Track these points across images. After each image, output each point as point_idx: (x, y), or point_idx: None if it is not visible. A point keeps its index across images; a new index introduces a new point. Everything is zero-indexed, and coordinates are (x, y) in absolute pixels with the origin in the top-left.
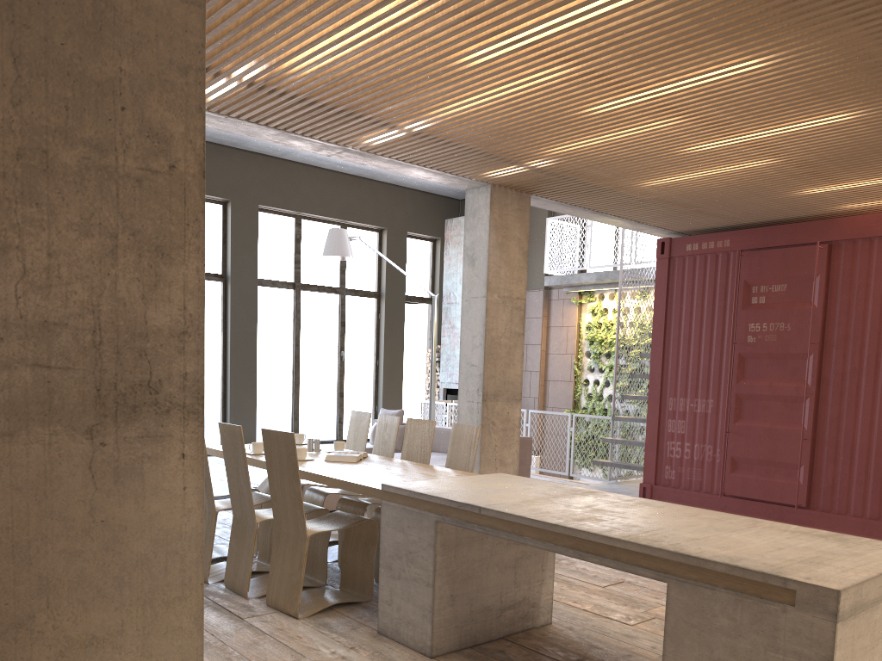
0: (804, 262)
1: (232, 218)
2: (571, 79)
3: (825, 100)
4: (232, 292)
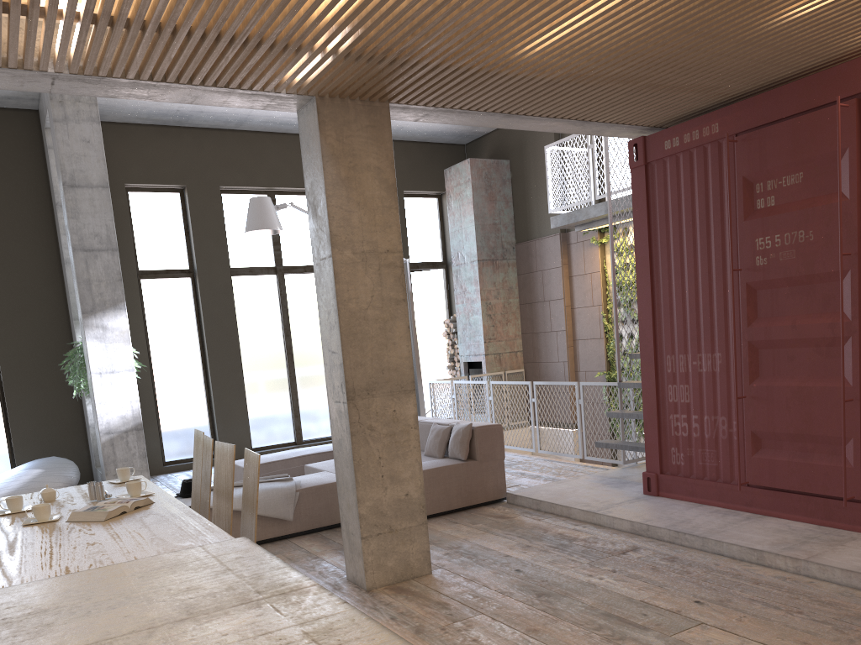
0: (824, 133)
1: (191, 205)
2: None
3: None
4: (202, 287)
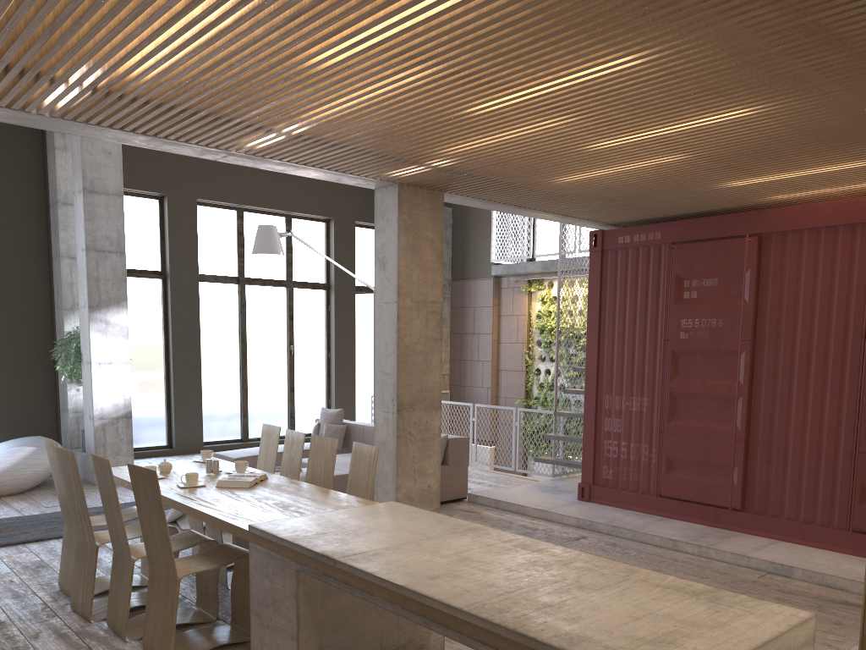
0: (735, 255)
1: (169, 213)
2: (437, 80)
3: (719, 96)
4: (172, 289)
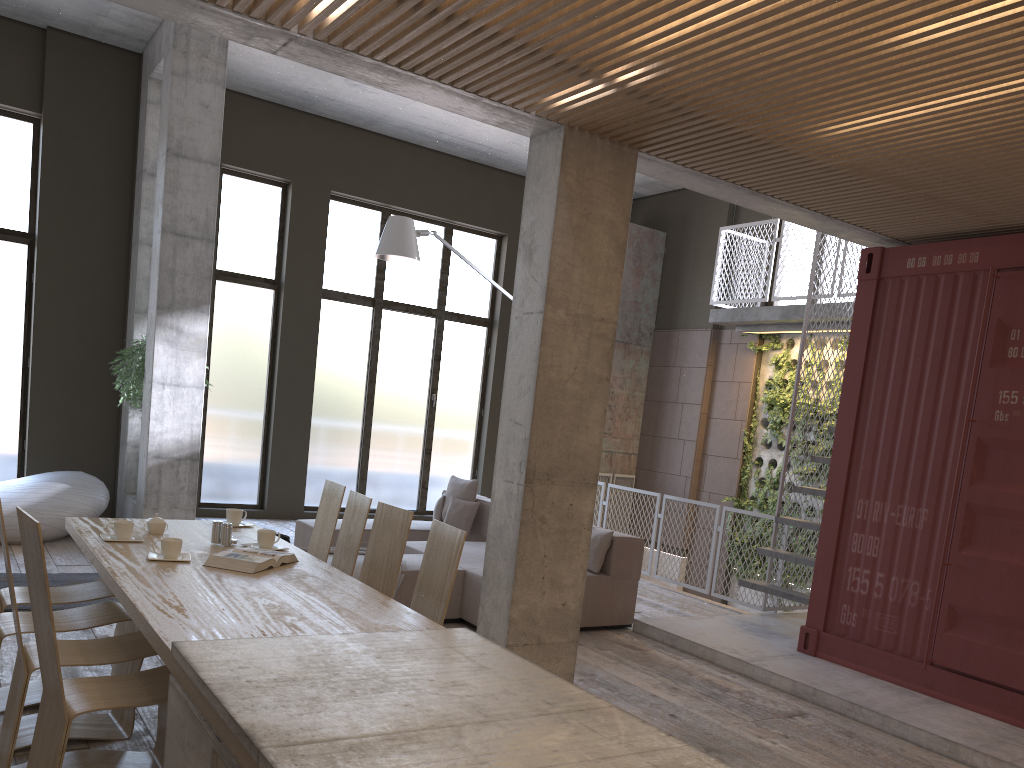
0: None
1: (293, 205)
2: None
3: None
4: (286, 304)
